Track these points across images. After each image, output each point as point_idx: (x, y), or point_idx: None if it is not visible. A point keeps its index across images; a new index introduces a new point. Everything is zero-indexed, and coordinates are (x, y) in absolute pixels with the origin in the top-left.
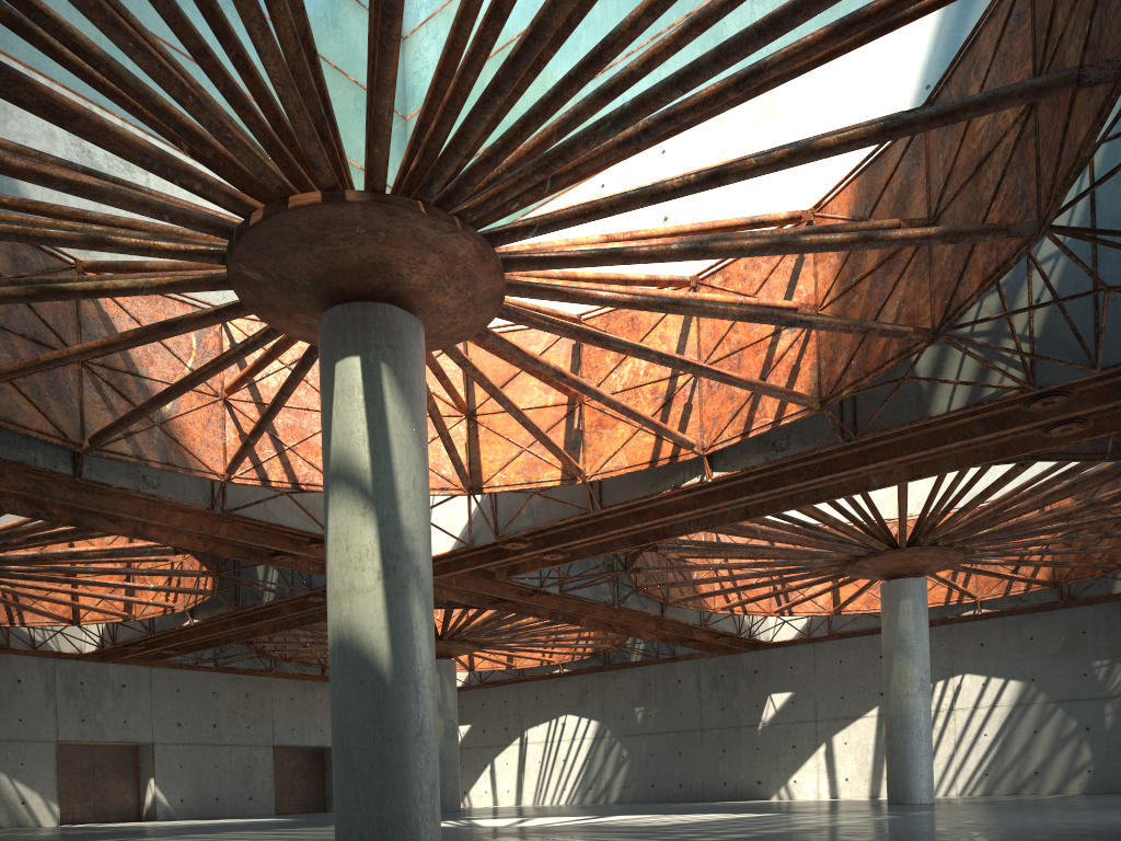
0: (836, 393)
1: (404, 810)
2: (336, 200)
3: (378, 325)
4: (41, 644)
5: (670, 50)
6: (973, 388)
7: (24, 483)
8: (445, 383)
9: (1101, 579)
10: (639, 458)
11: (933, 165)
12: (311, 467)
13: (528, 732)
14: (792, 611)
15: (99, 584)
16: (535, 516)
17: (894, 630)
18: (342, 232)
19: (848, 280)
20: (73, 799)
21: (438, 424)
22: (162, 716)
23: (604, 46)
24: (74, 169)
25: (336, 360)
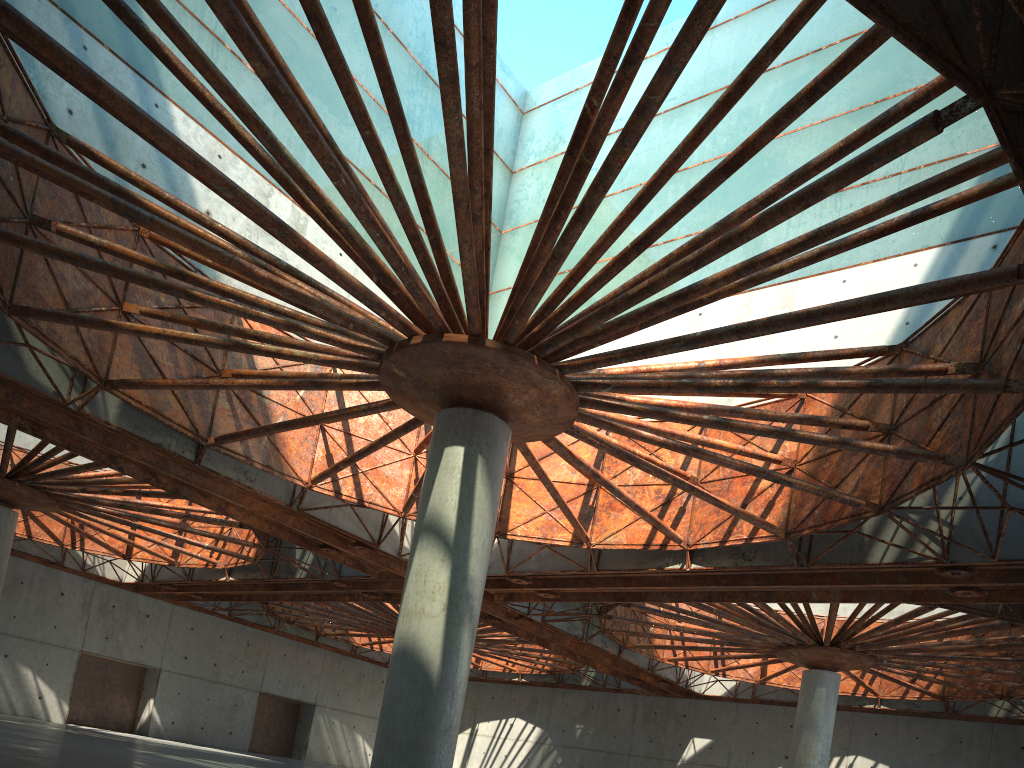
0: (799, 530)
1: None
2: (478, 344)
3: (482, 428)
4: (90, 567)
5: (731, 292)
6: (902, 550)
7: (151, 457)
8: None
9: (981, 702)
10: (636, 539)
11: None
12: (376, 489)
13: (479, 725)
14: (725, 673)
15: (164, 534)
16: (542, 563)
17: (808, 710)
18: (474, 363)
19: (823, 450)
20: (81, 703)
21: None
22: (173, 648)
23: (689, 290)
24: (280, 264)
25: (446, 445)
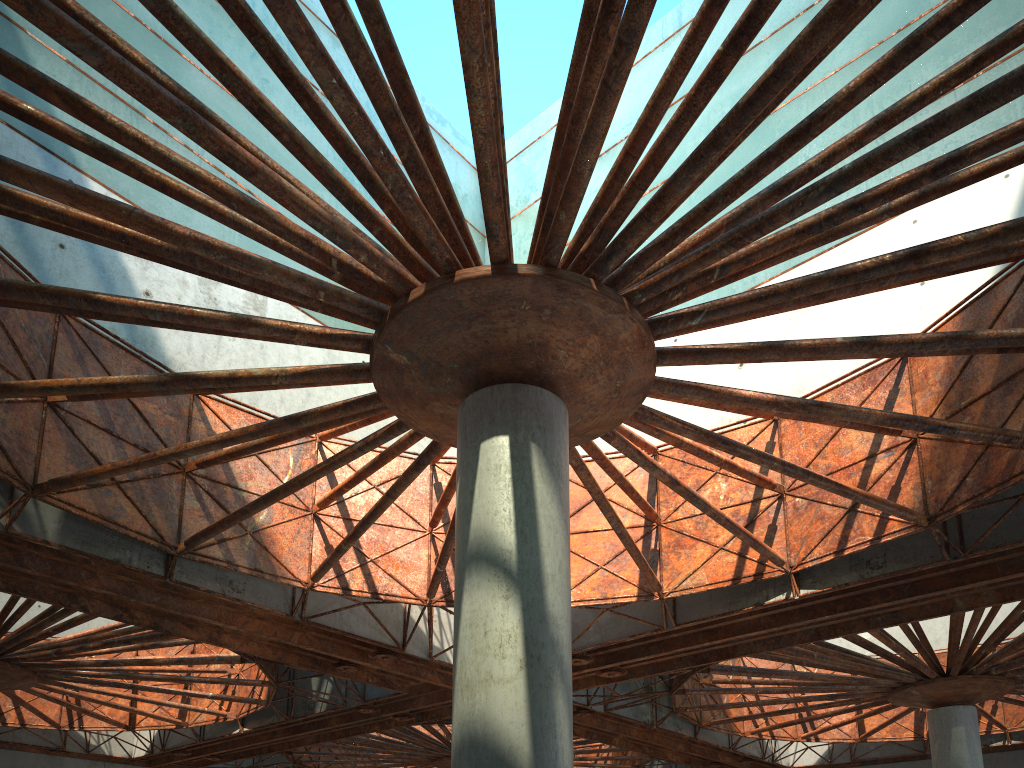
0: (949, 509)
1: None
2: (507, 273)
3: (528, 406)
4: (94, 747)
5: (852, 147)
6: None
7: (114, 584)
8: None
9: None
10: (721, 575)
11: None
12: (391, 578)
13: None
14: (818, 737)
15: (161, 690)
16: (603, 632)
17: (948, 756)
18: (505, 308)
19: (956, 404)
20: None
21: None
22: None
23: (813, 119)
24: None
25: (481, 440)
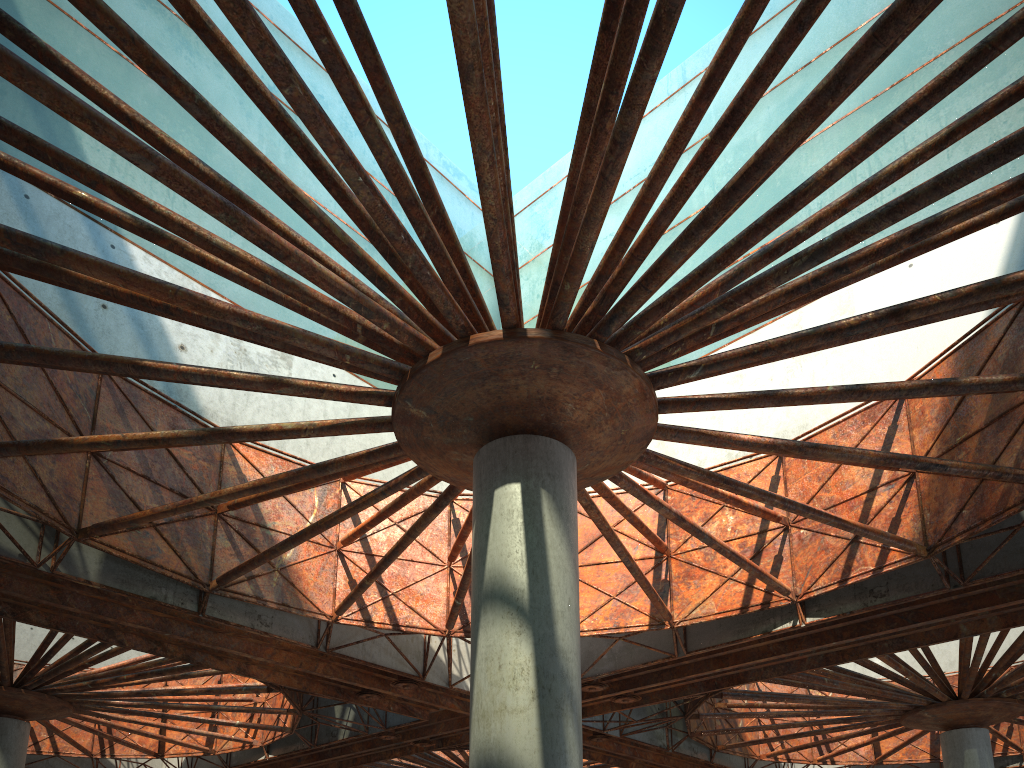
0: (947, 540)
1: None
2: (517, 337)
3: (539, 455)
4: None
5: (836, 214)
6: None
7: (149, 619)
8: None
9: None
10: (729, 604)
11: None
12: (411, 610)
13: None
14: (833, 760)
15: (190, 719)
16: (617, 660)
17: None
18: (516, 368)
19: (952, 440)
20: None
21: None
22: None
23: (796, 195)
24: None
25: (495, 487)
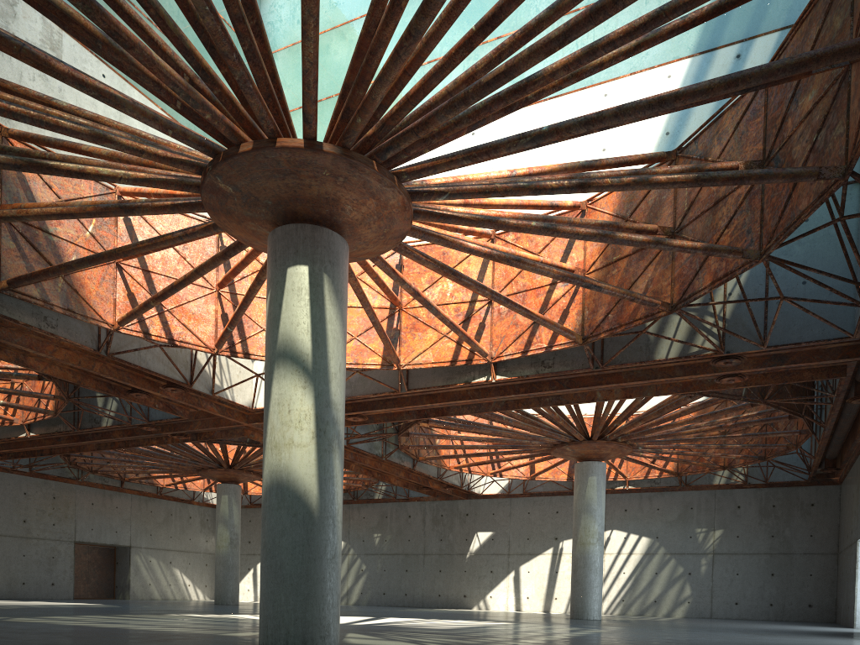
0: (596, 335)
1: (321, 613)
2: (315, 149)
3: (323, 245)
4: None
5: (555, 89)
6: (684, 345)
7: None
8: None
9: (706, 474)
10: (443, 357)
11: (679, 193)
12: (184, 327)
13: None
14: (501, 474)
15: None
16: (353, 388)
17: (583, 497)
18: (311, 172)
19: (610, 258)
20: None
21: None
22: None
23: (529, 82)
24: None
25: (288, 266)
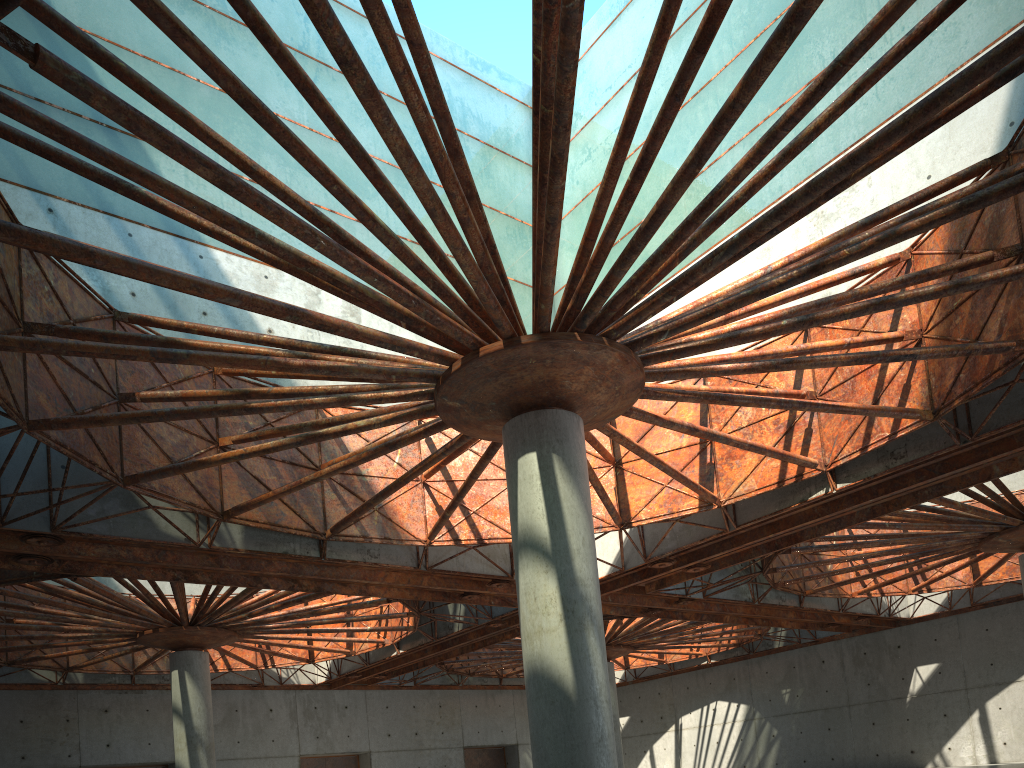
0: (948, 404)
1: None
2: (514, 345)
3: (548, 426)
4: (285, 680)
5: (767, 177)
6: None
7: (285, 566)
8: (595, 446)
9: None
10: (767, 480)
11: (1021, 198)
12: (491, 524)
13: (681, 719)
14: (930, 588)
15: (330, 630)
16: (678, 538)
17: None
18: (518, 365)
19: (950, 305)
20: None
21: (593, 481)
22: (376, 729)
23: (713, 195)
24: (324, 348)
25: (518, 457)
